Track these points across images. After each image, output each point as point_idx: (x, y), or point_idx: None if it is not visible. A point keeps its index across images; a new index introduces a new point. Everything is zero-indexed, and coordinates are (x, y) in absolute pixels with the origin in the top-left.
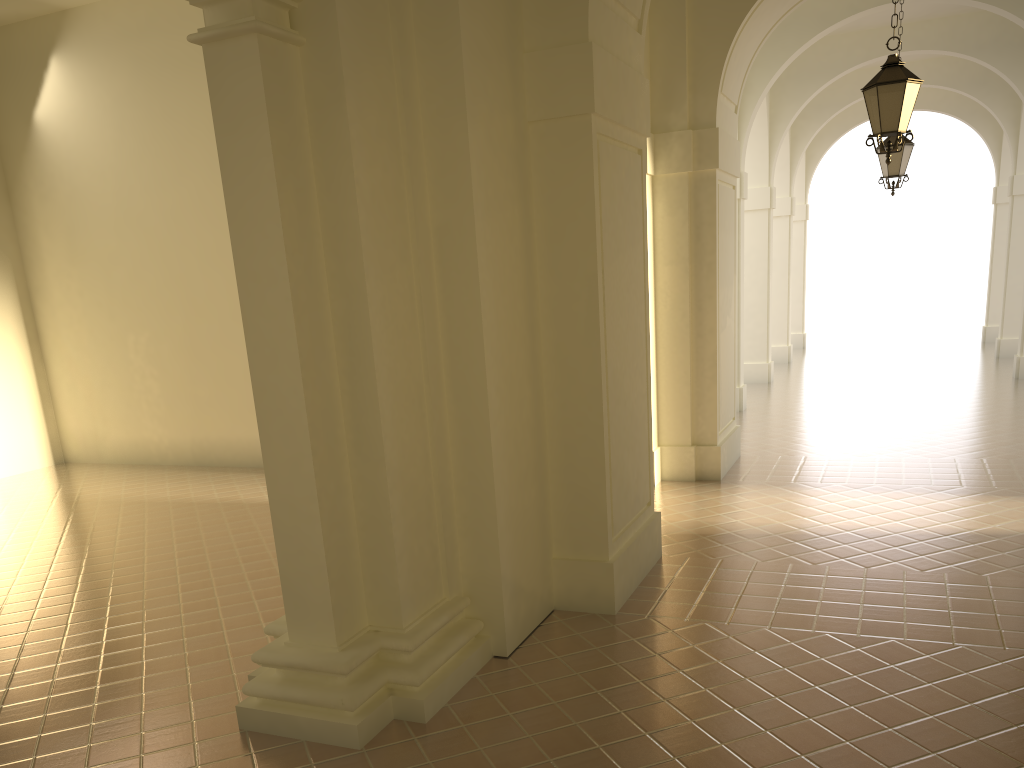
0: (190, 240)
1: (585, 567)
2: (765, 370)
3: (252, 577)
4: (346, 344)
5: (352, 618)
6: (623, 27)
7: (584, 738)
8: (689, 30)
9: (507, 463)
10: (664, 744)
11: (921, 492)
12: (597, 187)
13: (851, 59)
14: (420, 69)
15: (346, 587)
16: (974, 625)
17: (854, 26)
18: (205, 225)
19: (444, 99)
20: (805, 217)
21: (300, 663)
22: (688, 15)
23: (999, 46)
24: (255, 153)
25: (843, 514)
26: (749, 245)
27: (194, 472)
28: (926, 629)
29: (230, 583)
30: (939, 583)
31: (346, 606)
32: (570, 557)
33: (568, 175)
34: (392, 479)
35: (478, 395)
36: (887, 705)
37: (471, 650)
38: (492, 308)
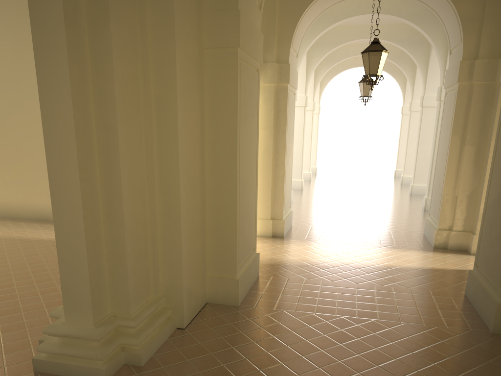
0: (2, 93)
1: (224, 281)
2: (300, 183)
3: (38, 282)
4: (104, 158)
5: (102, 309)
6: (253, 5)
7: (228, 373)
8: (278, 13)
9: (188, 227)
10: (270, 375)
11: (377, 247)
12: (239, 86)
13: (345, 39)
14: (150, 11)
15: (99, 292)
16: (408, 313)
17: (347, 23)
18: (12, 85)
19: (163, 29)
20: (319, 112)
21: (72, 334)
22: (277, 6)
23: (409, 41)
24: (56, 45)
25: (343, 256)
26: (295, 123)
27: (1, 221)
28: (387, 315)
29: (25, 285)
30: (390, 292)
31: (99, 302)
32: (216, 276)
33: (224, 78)
34: (127, 234)
35: (175, 190)
36: (374, 353)
37: (166, 325)
38: (184, 144)
